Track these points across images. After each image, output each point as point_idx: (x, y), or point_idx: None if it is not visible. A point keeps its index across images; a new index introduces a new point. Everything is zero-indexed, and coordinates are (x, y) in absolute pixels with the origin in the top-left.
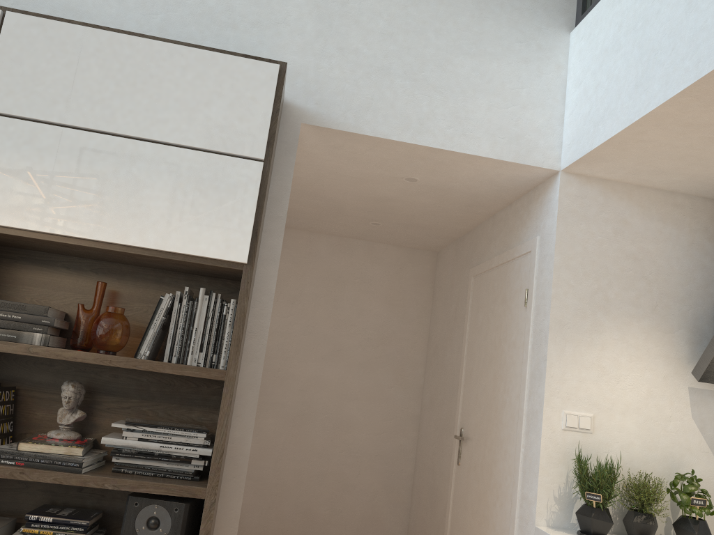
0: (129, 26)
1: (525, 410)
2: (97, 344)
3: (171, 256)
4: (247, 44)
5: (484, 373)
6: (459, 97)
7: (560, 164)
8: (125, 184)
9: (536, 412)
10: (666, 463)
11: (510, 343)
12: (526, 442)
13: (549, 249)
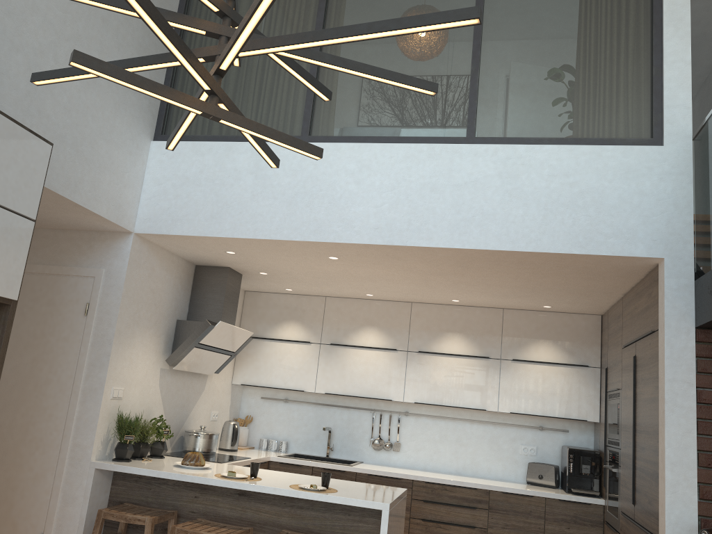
0: None
1: (81, 387)
2: None
3: None
4: None
5: (16, 355)
6: (97, 171)
7: (134, 228)
8: None
9: (96, 389)
10: (146, 412)
11: (60, 337)
12: (82, 408)
13: (117, 282)
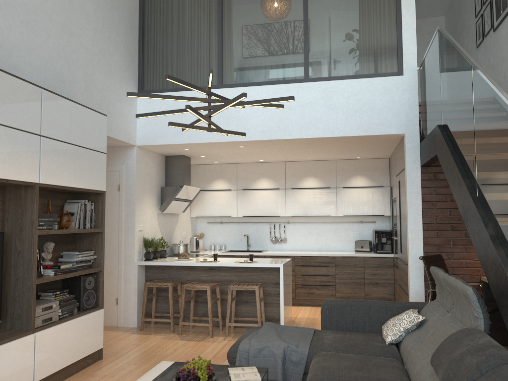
0: (34, 78)
1: (123, 227)
2: (67, 225)
3: (89, 190)
4: (68, 91)
5: None
6: (117, 118)
7: (136, 143)
8: (79, 165)
9: (131, 227)
10: (154, 236)
11: (107, 203)
12: (125, 237)
13: (132, 172)
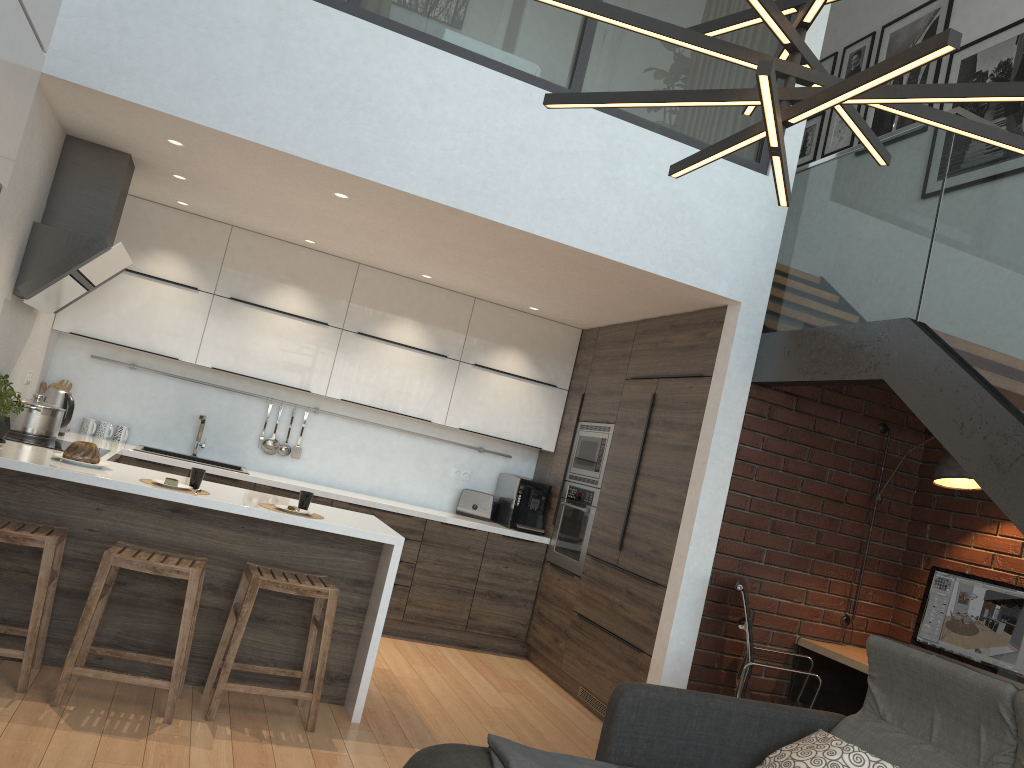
0: None
1: None
2: None
3: None
4: None
5: None
6: None
7: None
8: None
9: None
10: None
11: None
12: None
13: None
